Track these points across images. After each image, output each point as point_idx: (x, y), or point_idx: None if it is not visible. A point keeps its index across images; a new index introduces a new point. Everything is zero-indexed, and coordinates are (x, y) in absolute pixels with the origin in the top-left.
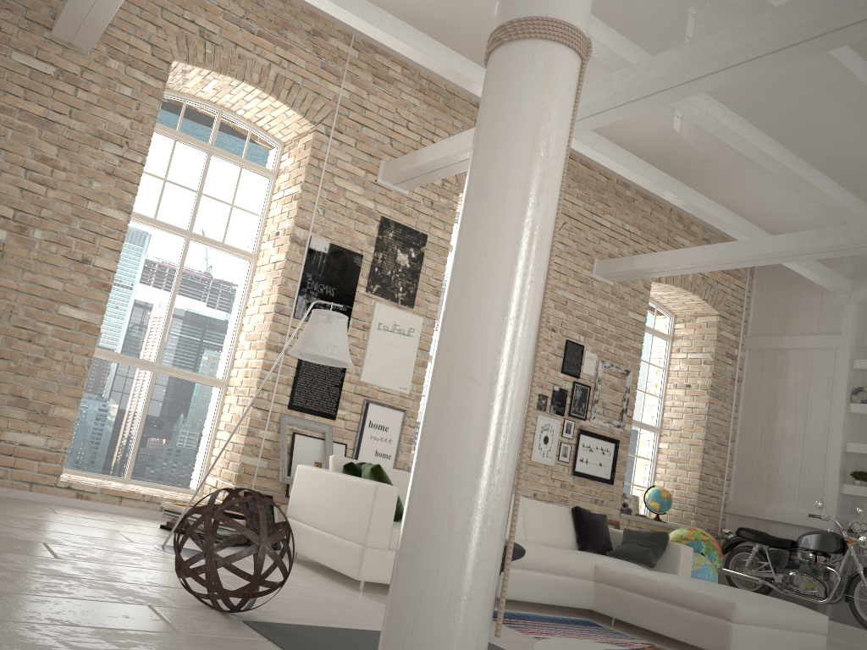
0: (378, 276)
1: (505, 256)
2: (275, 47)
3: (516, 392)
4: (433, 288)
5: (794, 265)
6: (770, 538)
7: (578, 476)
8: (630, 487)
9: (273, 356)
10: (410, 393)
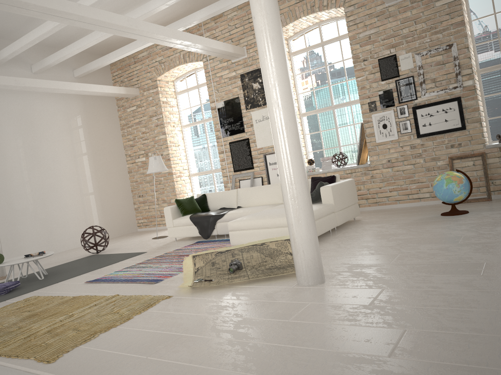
0: (248, 100)
1: None
2: None
3: None
4: None
5: None
6: None
7: (426, 136)
8: None
9: (222, 155)
10: None
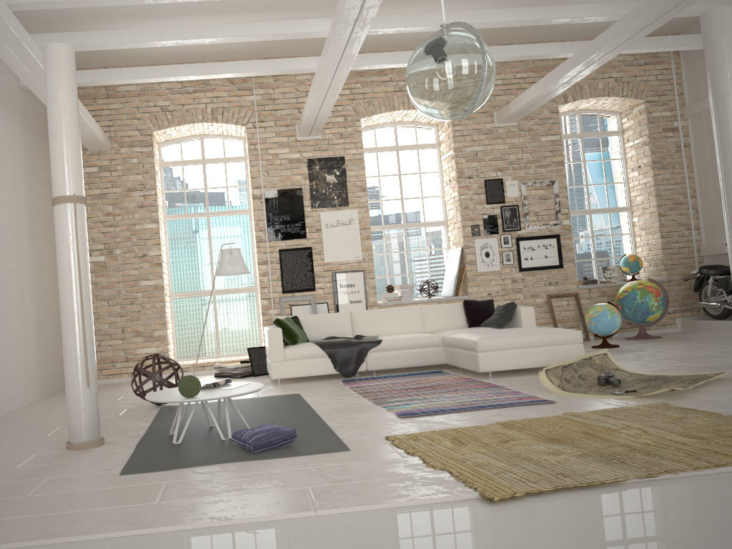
0: (317, 196)
1: (61, 277)
2: (206, 94)
3: (75, 316)
4: (360, 187)
5: (661, 49)
6: (718, 269)
7: (527, 271)
8: (612, 260)
9: (264, 267)
10: (363, 258)
